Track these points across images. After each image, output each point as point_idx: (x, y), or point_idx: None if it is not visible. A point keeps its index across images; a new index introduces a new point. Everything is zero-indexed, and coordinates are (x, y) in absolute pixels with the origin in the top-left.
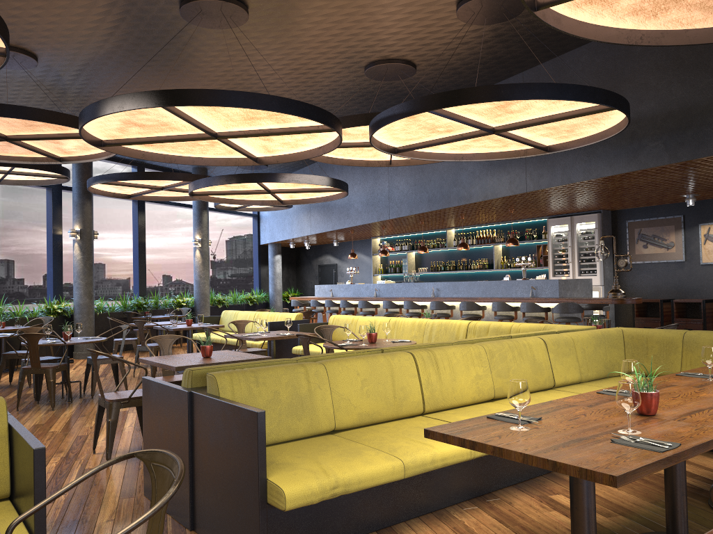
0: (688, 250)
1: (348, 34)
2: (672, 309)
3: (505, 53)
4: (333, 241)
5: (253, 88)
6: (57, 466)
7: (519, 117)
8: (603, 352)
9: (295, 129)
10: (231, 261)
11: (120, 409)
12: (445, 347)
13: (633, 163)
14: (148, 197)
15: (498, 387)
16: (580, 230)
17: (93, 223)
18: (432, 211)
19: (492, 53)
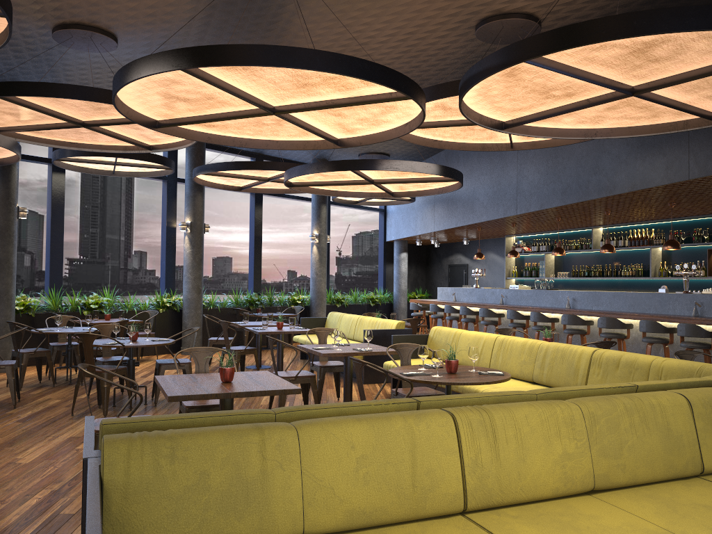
0: None
1: None
2: None
3: None
4: (463, 239)
5: None
6: (34, 505)
7: (669, 68)
8: None
9: (363, 98)
10: (357, 258)
11: None
12: (515, 405)
13: None
14: (260, 190)
15: (602, 473)
16: None
17: (222, 216)
18: (566, 204)
19: None
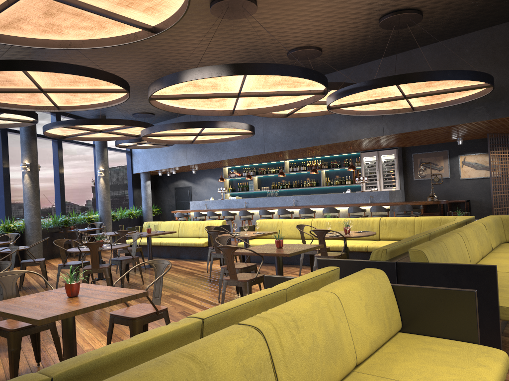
0: (452, 171)
1: (301, 28)
2: (447, 206)
3: (380, 47)
4: (192, 170)
5: (202, 60)
6: None
7: (428, 89)
8: (497, 229)
9: (295, 92)
10: None
11: (165, 294)
12: (461, 229)
13: (464, 119)
14: (78, 138)
15: (482, 251)
16: (384, 160)
17: None
18: (303, 147)
19: (372, 47)
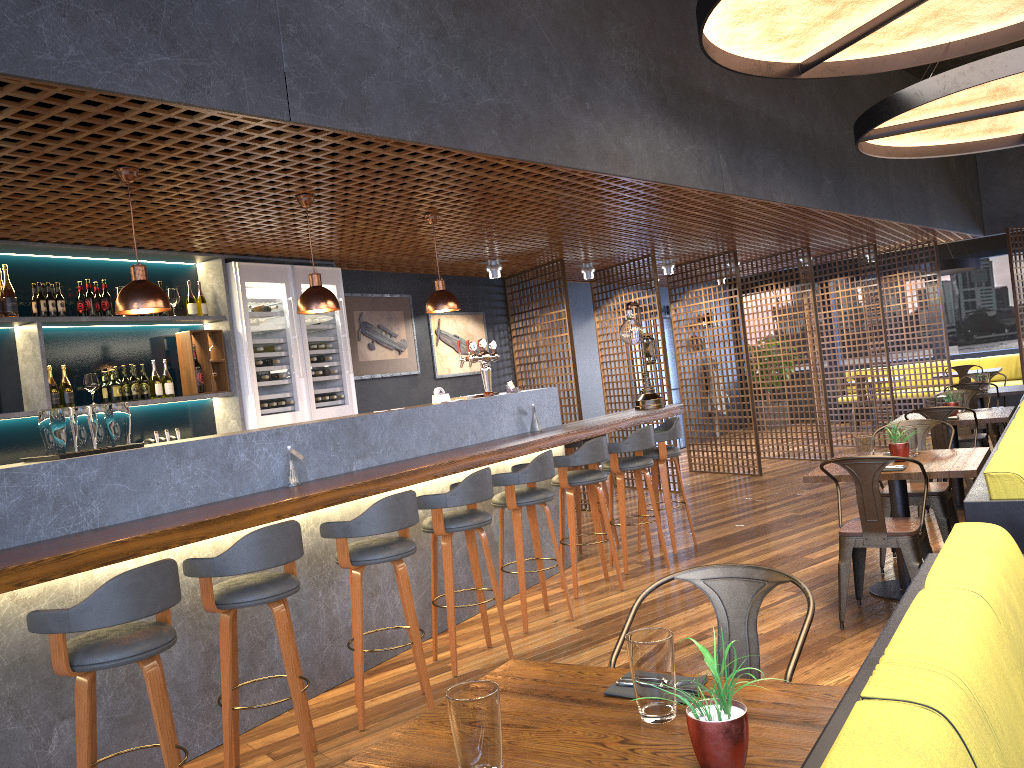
0: (420, 355)
1: None
2: None
3: None
4: None
5: None
6: None
7: None
8: None
9: None
10: None
11: None
12: None
13: (818, 198)
14: None
15: None
16: None
17: None
18: (513, 158)
19: None
